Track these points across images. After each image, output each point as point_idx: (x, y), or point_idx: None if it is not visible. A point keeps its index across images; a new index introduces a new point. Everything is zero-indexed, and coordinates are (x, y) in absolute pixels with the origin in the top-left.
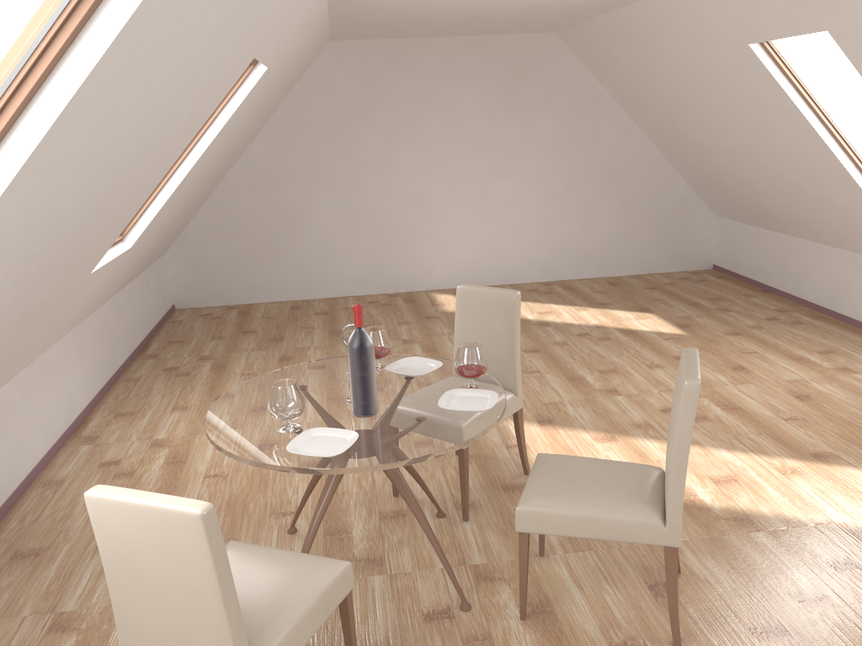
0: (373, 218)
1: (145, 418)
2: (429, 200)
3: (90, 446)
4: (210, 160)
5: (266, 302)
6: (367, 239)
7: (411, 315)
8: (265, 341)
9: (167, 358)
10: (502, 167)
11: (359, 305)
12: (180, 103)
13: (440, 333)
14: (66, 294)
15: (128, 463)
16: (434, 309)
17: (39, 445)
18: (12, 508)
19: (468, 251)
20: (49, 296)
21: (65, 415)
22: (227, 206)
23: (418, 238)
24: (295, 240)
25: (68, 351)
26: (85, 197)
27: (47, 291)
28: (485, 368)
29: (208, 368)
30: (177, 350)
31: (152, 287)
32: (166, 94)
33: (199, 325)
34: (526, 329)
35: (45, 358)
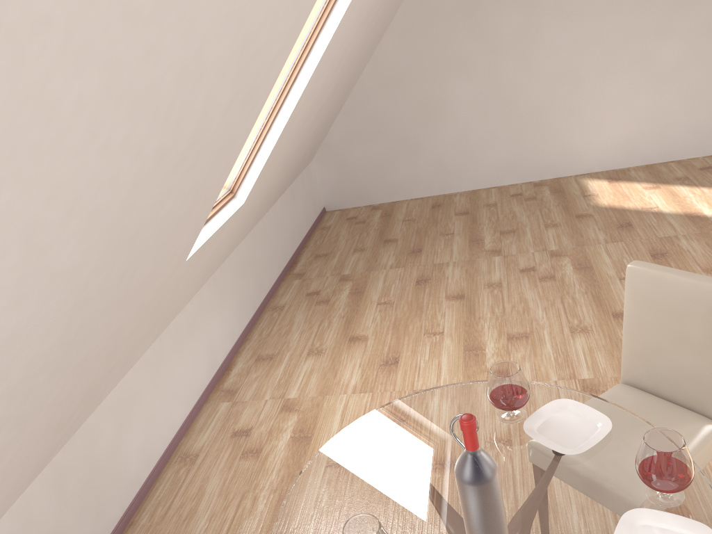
0: (513, 103)
1: (281, 365)
2: (577, 76)
3: (228, 404)
4: (323, 86)
5: (408, 199)
6: (508, 126)
7: (559, 212)
8: (404, 255)
9: (312, 279)
10: (667, 25)
11: (469, 421)
12: (188, 100)
13: (594, 241)
14: (154, 298)
15: (257, 435)
16: (586, 202)
17: (178, 412)
18: (148, 493)
19: (624, 128)
20: (114, 327)
21: (206, 369)
22: (363, 108)
23: (565, 119)
24: (433, 136)
25: (205, 303)
26: (47, 287)
27: (102, 333)
28: (691, 479)
29: (346, 294)
30: (321, 267)
31: (299, 199)
32: (123, 119)
33: (344, 233)
34: (704, 232)
35: (177, 323)
